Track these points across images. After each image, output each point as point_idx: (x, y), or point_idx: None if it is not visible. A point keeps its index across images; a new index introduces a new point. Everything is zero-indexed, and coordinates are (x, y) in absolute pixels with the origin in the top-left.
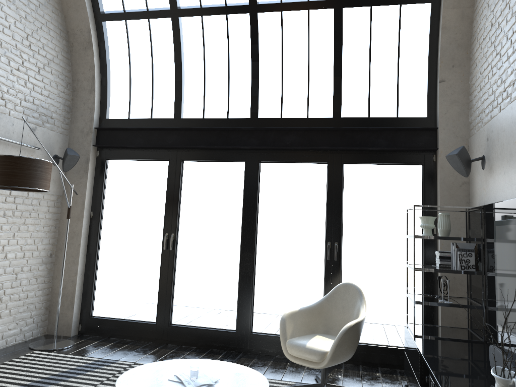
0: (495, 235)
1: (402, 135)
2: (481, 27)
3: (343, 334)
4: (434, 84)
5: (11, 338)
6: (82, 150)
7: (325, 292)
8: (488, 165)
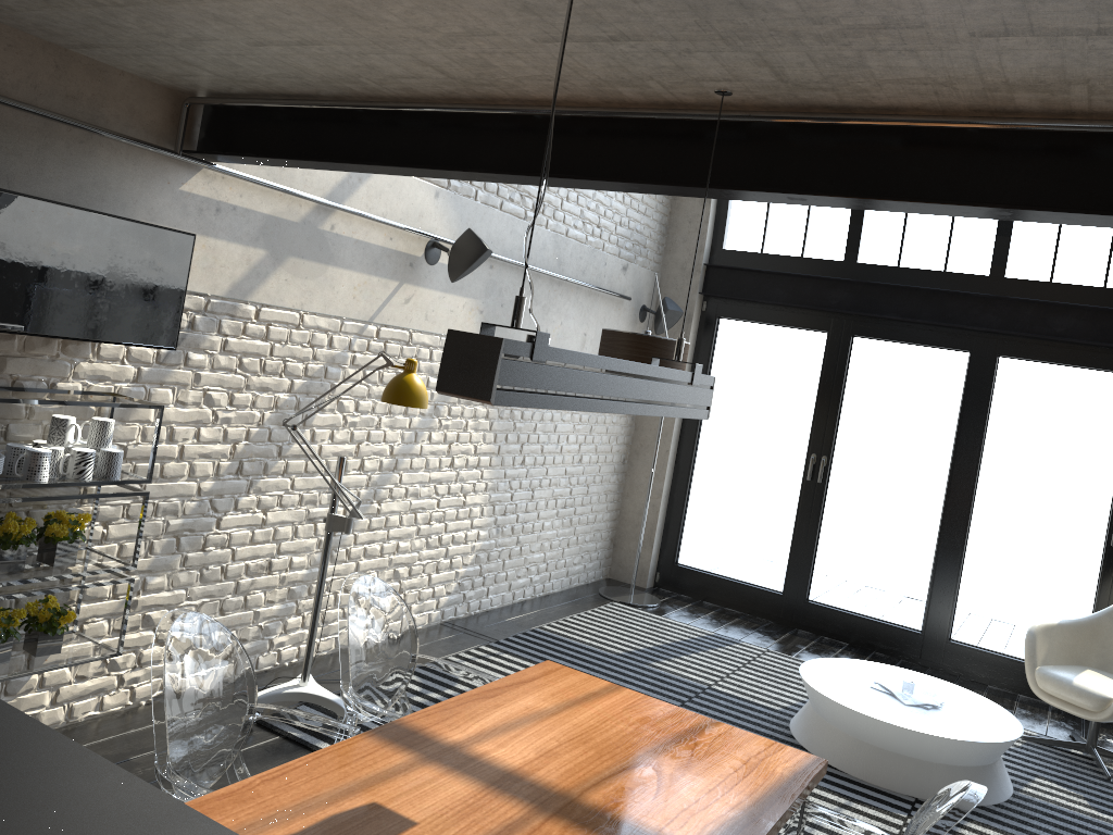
0: None
1: None
2: None
3: None
4: None
5: (574, 576)
6: (682, 300)
7: (1097, 599)
8: None
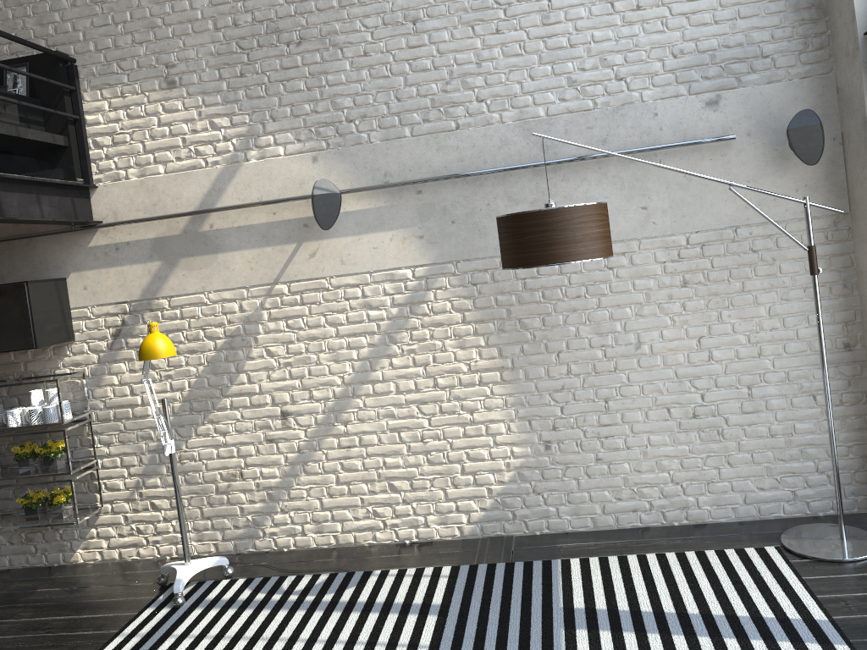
0: None
1: None
2: None
3: None
4: None
5: (769, 505)
6: (854, 100)
7: None
8: None
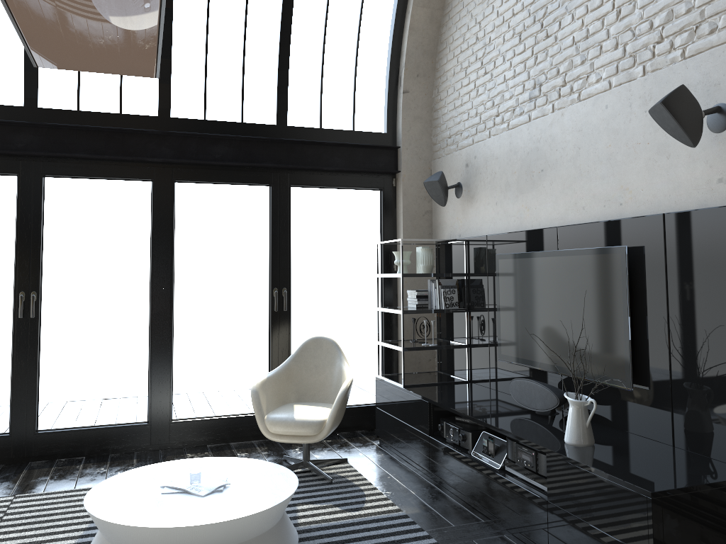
0: (497, 269)
1: (361, 154)
2: (458, 37)
3: (344, 396)
4: (395, 94)
5: None
6: None
7: (272, 352)
8: (467, 194)
